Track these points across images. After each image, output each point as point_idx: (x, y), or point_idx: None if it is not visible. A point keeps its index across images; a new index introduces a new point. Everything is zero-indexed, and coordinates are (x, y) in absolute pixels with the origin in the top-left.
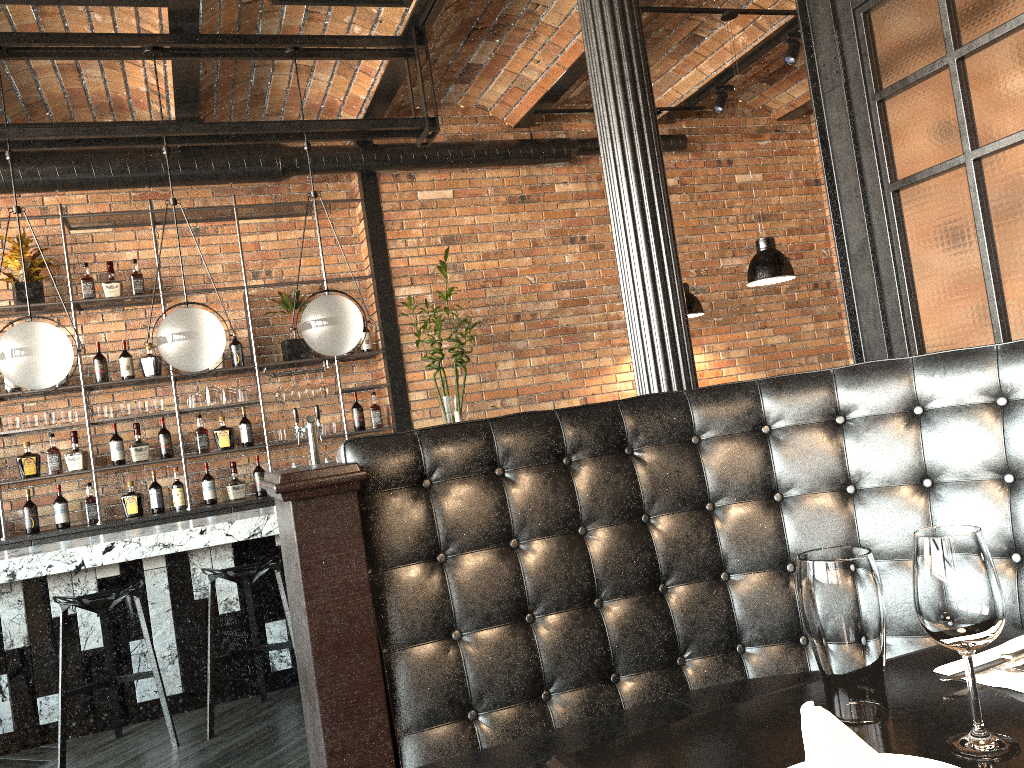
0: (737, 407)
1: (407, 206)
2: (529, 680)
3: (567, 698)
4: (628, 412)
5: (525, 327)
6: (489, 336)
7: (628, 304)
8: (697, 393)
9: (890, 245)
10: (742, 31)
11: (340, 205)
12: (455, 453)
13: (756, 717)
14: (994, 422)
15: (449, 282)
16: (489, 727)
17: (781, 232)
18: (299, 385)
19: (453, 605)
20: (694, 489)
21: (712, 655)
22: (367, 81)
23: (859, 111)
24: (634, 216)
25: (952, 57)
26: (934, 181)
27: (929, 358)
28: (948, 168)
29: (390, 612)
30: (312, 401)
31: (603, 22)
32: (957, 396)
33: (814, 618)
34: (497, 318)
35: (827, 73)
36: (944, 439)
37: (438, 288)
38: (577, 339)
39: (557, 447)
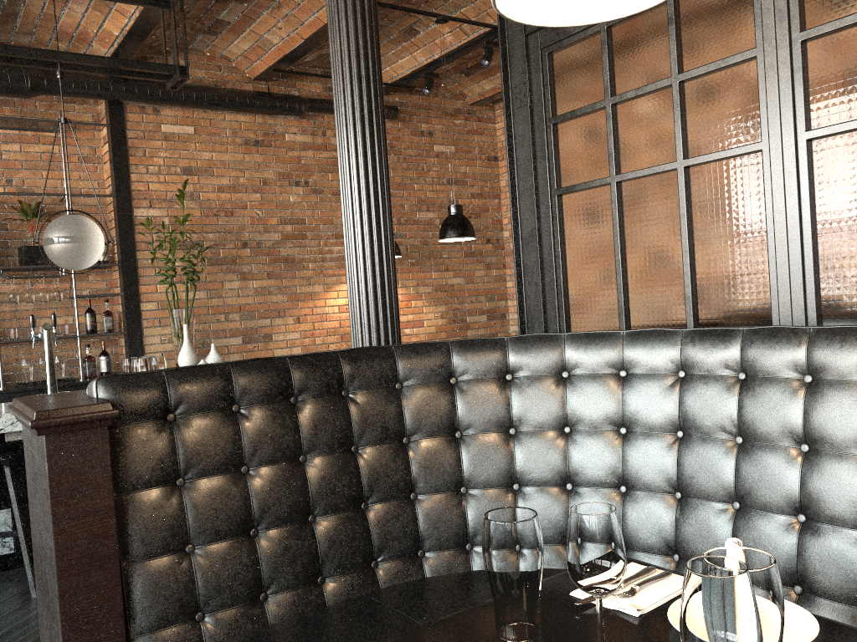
0: (433, 362)
1: (151, 136)
2: (250, 585)
3: (281, 598)
4: (347, 361)
5: (251, 253)
6: (218, 259)
7: (350, 263)
8: (403, 348)
9: (552, 236)
10: (450, 32)
11: (86, 126)
12: (198, 392)
13: (443, 637)
14: (617, 388)
15: (185, 208)
16: (214, 626)
17: (466, 195)
18: (34, 288)
19: (188, 523)
20: (395, 426)
21: (399, 559)
22: (122, 20)
23: (538, 129)
24: (360, 192)
25: (608, 102)
26: (587, 192)
27: (576, 336)
28: (598, 185)
29: (131, 530)
30: (46, 304)
31: (347, 26)
32: (593, 367)
33: (493, 564)
34: (227, 244)
35: (517, 94)
36: (582, 398)
37: (175, 212)
38: (295, 267)
39: (287, 389)
